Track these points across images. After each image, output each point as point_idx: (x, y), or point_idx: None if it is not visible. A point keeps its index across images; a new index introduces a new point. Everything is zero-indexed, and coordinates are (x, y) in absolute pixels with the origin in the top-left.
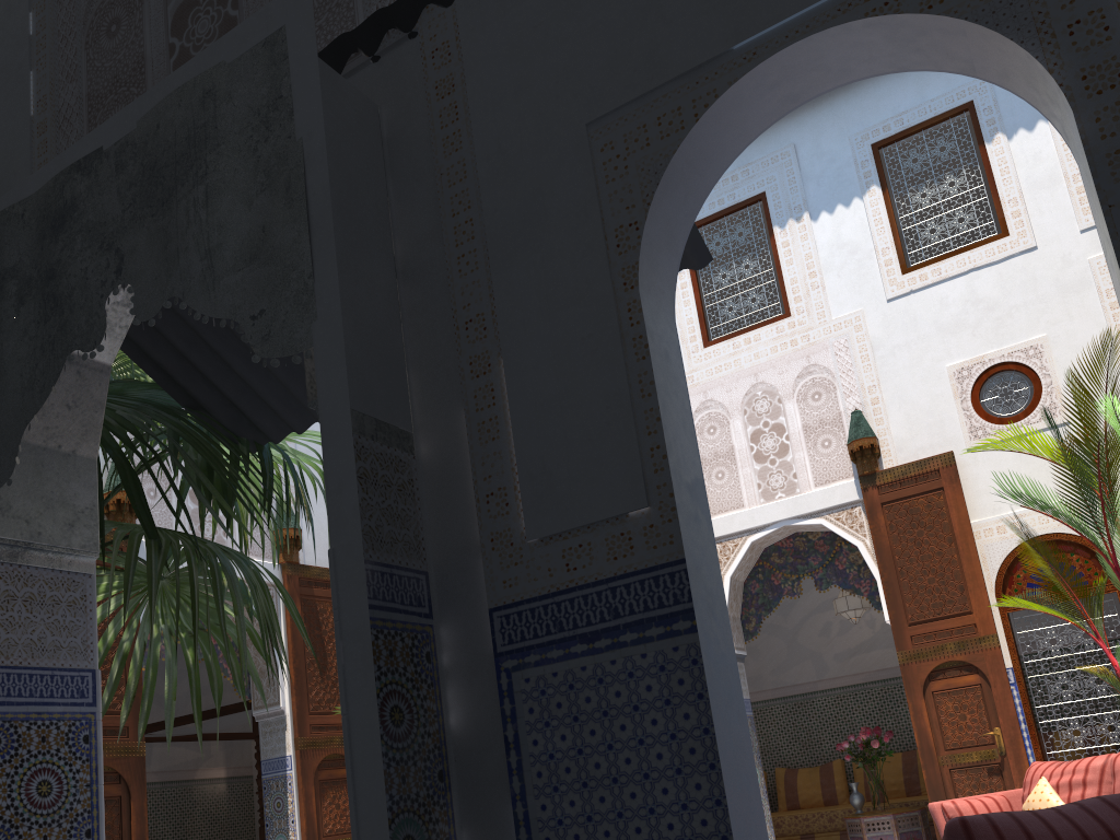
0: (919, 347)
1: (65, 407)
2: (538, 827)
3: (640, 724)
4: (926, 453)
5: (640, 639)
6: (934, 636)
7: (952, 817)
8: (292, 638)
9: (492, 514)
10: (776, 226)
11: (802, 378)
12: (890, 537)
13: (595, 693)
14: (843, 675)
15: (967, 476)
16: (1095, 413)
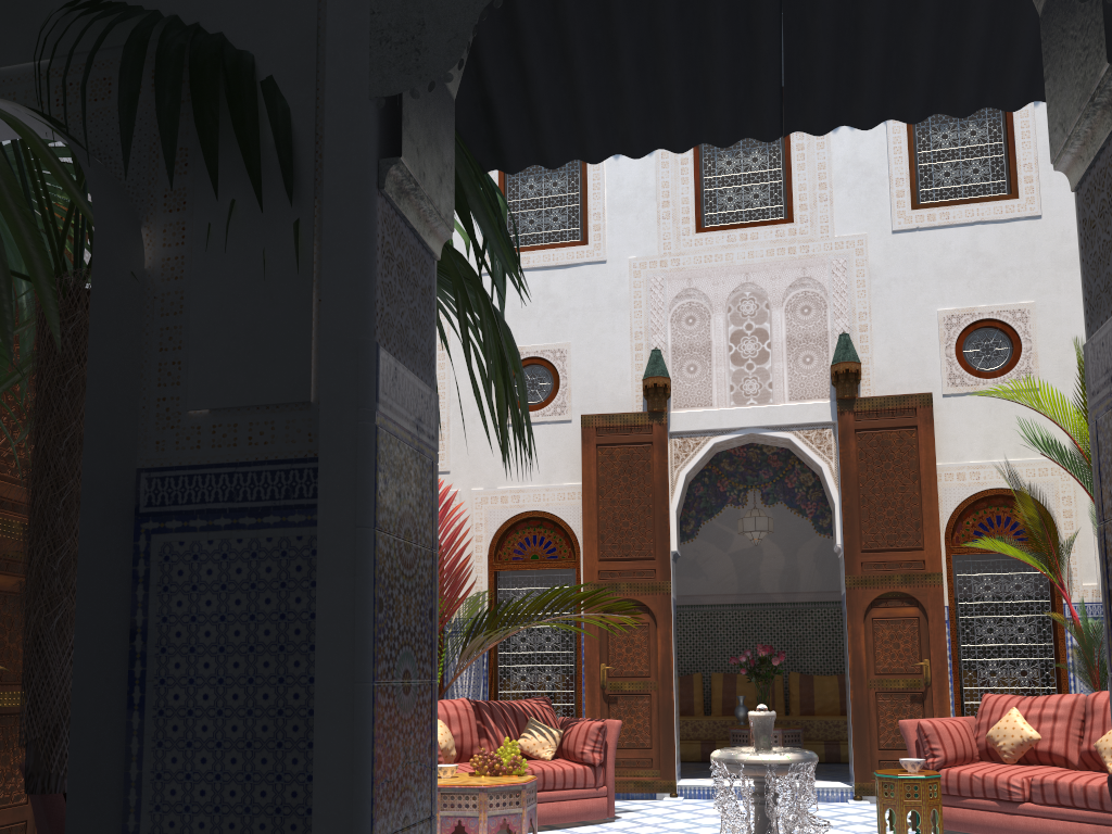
0: (915, 285)
1: None
2: None
3: None
4: (904, 390)
5: None
6: (883, 565)
7: (928, 735)
8: None
9: None
10: None
11: (794, 289)
12: (858, 464)
13: None
14: (714, 594)
15: (938, 420)
16: None
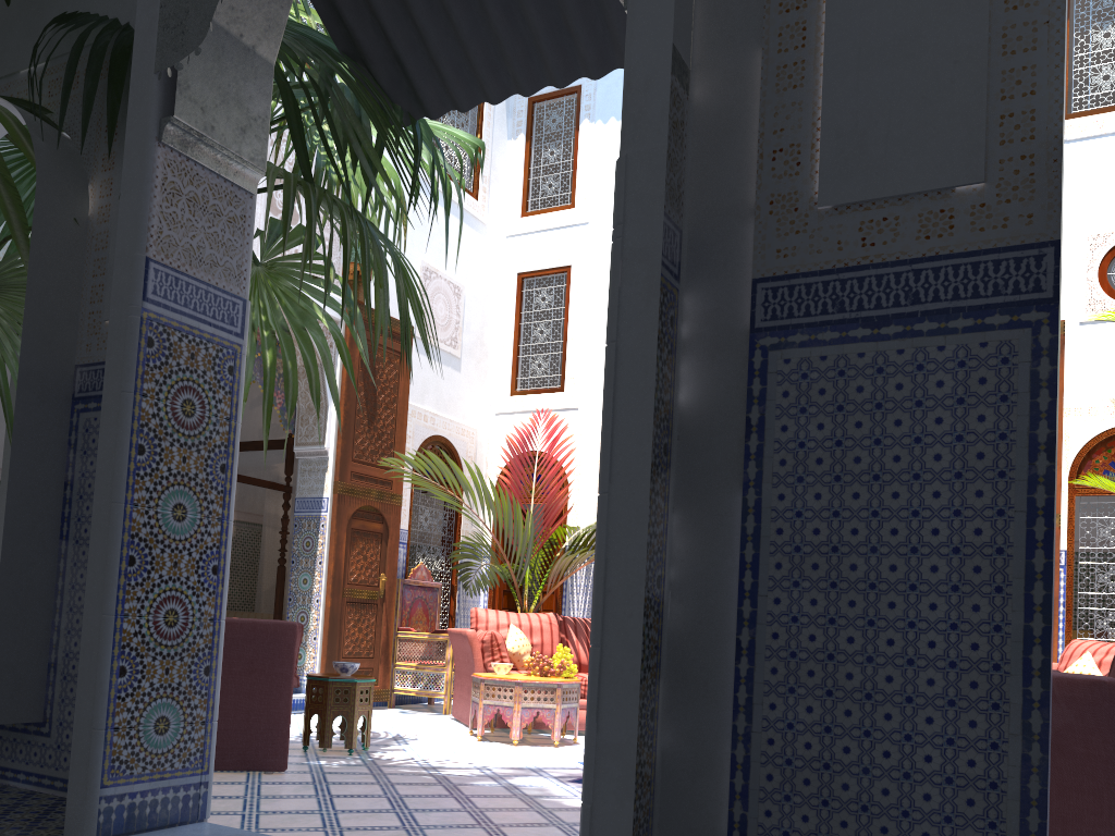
0: None
1: None
2: (770, 517)
3: (920, 422)
4: None
5: (940, 330)
6: None
7: None
8: (347, 380)
9: (777, 174)
10: None
11: None
12: None
13: (870, 384)
14: None
15: (1072, 350)
16: None
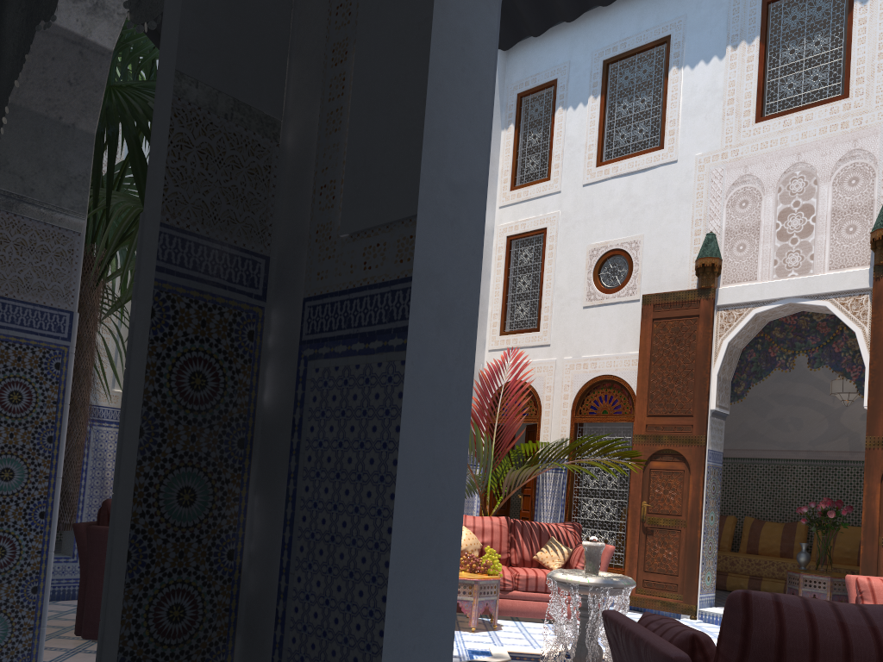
0: None
1: (66, 83)
2: (300, 505)
3: (387, 429)
4: None
5: (403, 345)
6: None
7: (862, 592)
8: None
9: (322, 207)
10: (857, 2)
11: (843, 162)
12: None
13: (361, 392)
14: (828, 450)
15: None
16: None
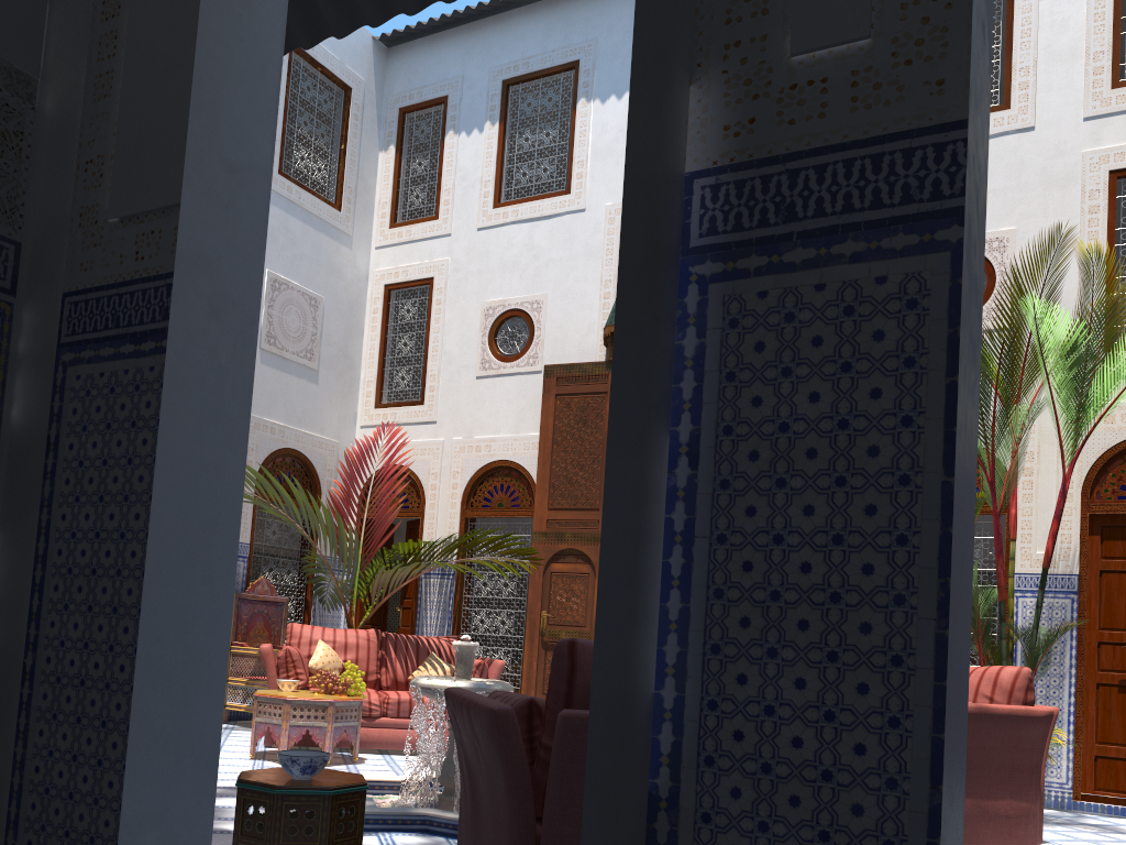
0: None
1: None
2: (55, 537)
3: None
4: None
5: None
6: None
7: None
8: None
9: (87, 185)
10: None
11: None
12: None
13: (130, 401)
14: None
15: None
16: (1024, 317)
